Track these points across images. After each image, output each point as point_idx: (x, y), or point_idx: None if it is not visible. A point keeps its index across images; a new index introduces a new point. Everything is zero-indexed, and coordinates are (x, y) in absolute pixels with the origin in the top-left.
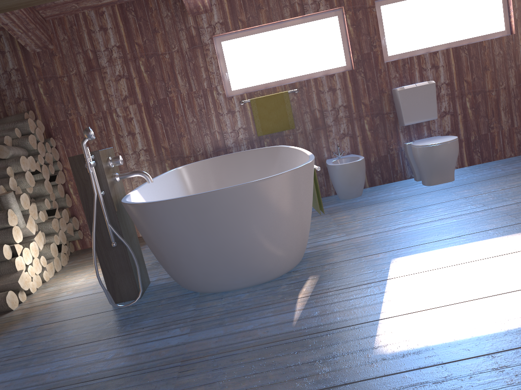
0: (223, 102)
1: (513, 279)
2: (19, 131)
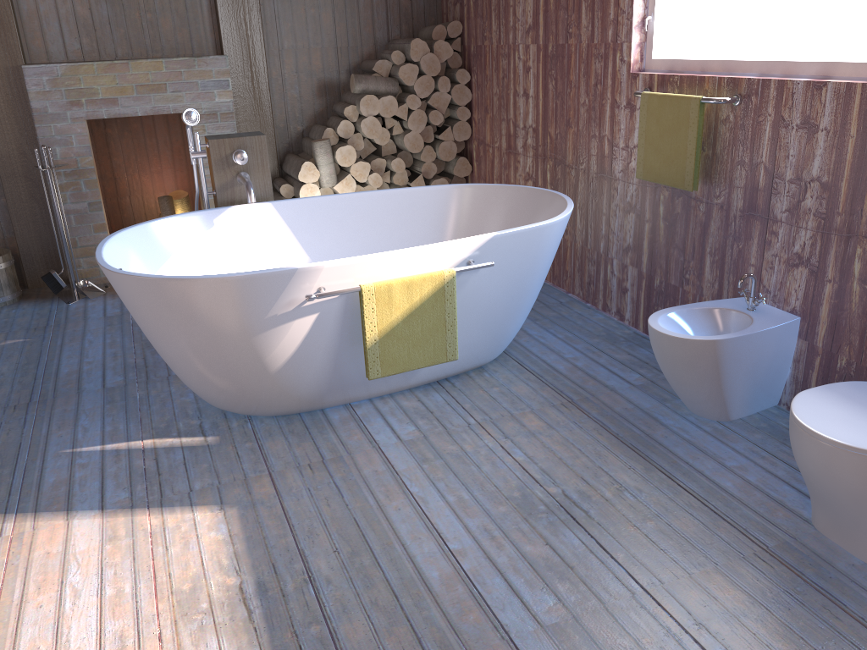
0: (625, 81)
1: (35, 644)
2: (402, 55)
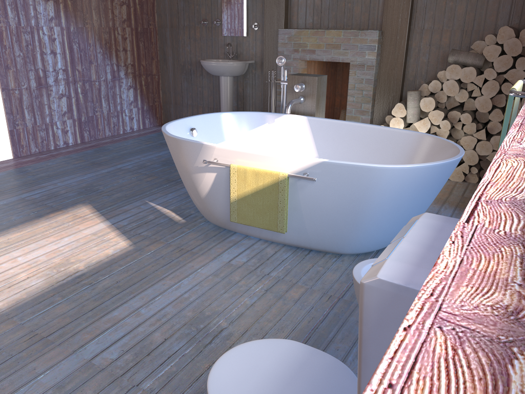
0: None
1: (26, 249)
2: (494, 38)
